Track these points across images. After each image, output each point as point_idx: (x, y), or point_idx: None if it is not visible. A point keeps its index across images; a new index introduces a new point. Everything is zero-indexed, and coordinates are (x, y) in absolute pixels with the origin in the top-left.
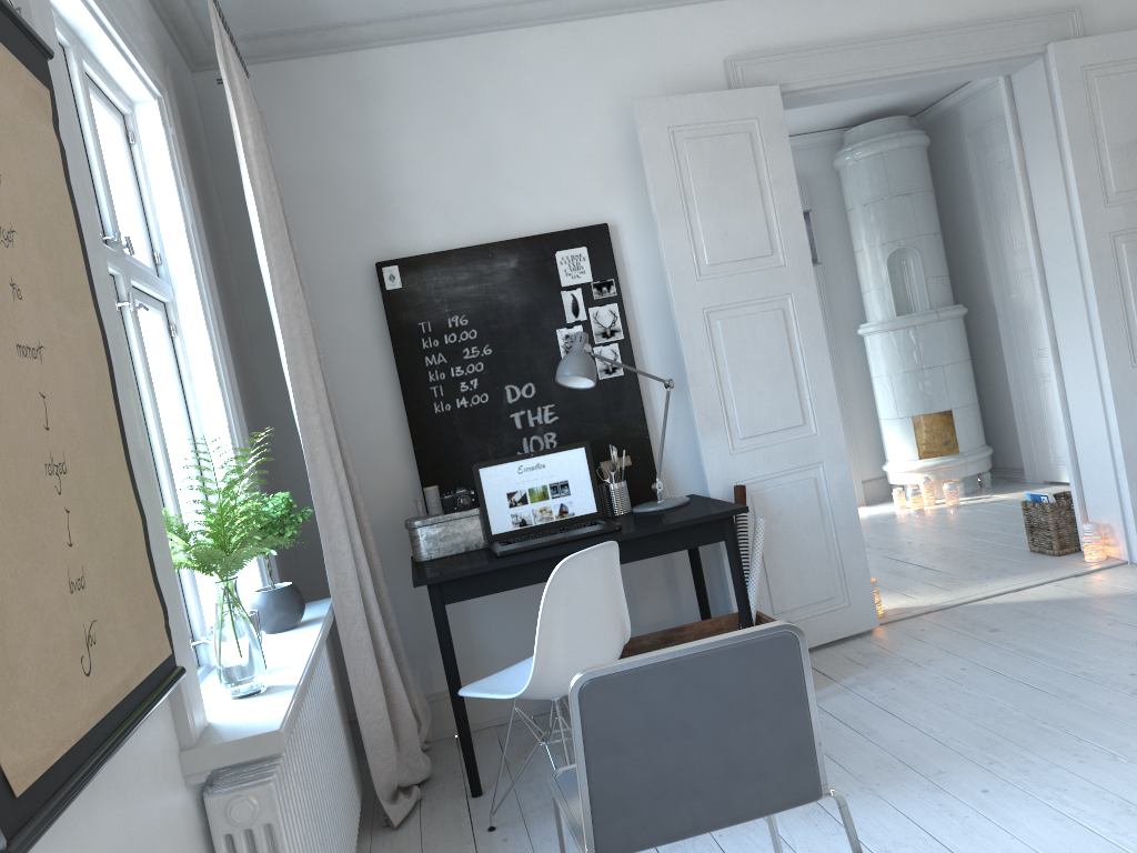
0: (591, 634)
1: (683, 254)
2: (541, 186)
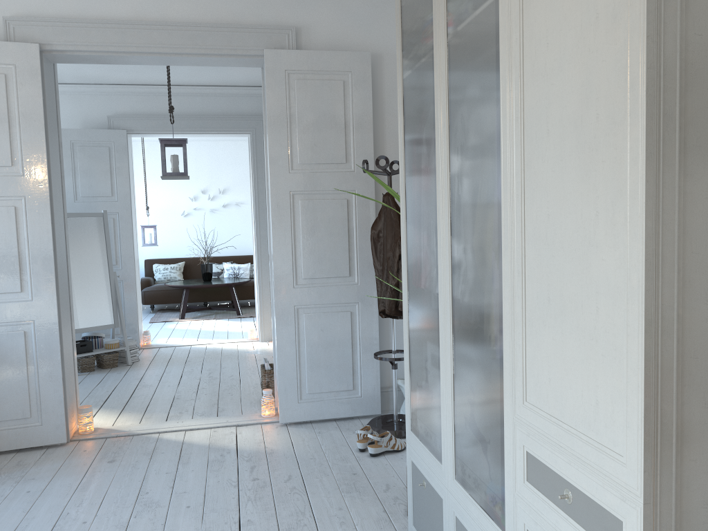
0: None
1: None
2: None
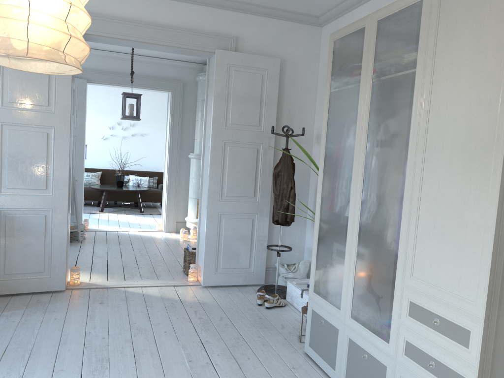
0: None
1: None
2: None
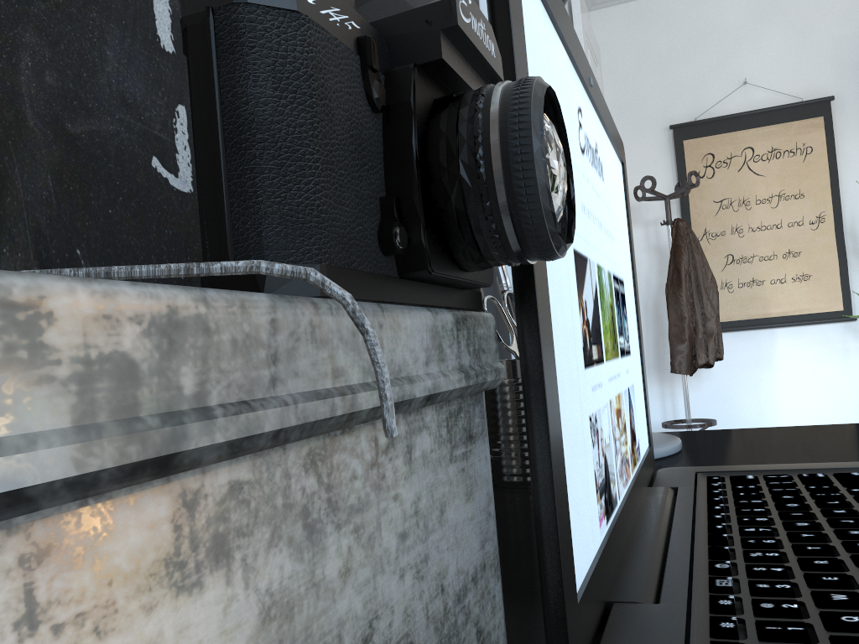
0: None
1: None
2: None
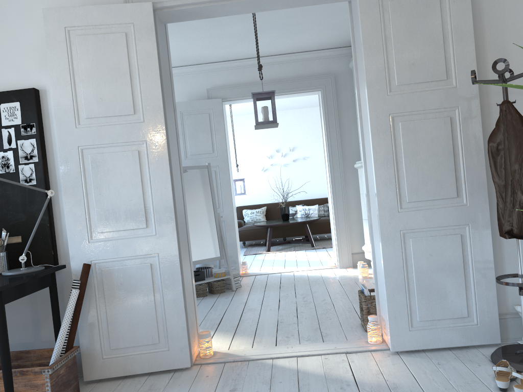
0: None
1: (67, 110)
2: (1, 62)
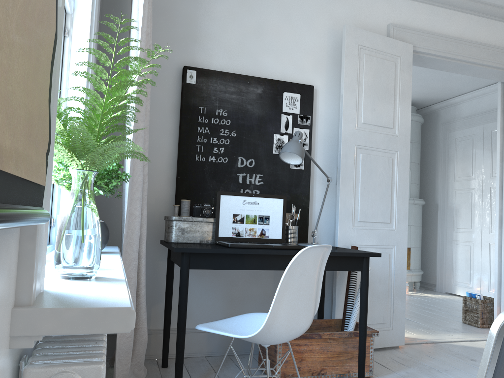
0: (304, 305)
1: (351, 113)
2: (283, 56)
